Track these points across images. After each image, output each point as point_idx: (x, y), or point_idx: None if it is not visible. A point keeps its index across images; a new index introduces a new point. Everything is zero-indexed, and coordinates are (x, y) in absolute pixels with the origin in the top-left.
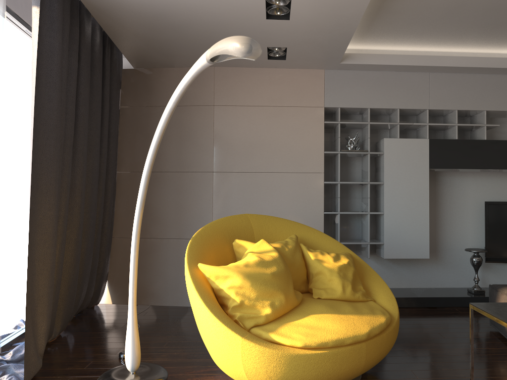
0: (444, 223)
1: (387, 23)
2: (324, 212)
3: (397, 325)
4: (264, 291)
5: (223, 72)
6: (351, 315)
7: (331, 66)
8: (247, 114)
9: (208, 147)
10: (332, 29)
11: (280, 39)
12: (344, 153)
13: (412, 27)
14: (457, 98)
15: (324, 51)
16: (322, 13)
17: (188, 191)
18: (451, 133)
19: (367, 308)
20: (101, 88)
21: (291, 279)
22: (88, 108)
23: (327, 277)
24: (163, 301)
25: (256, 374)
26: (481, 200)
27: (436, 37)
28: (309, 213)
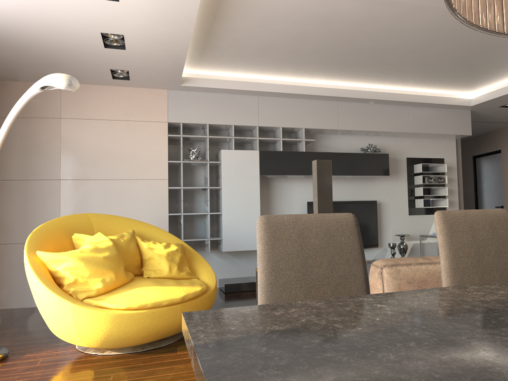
0: None
1: (216, 56)
2: (169, 214)
3: (212, 294)
4: (96, 270)
5: None
6: (172, 286)
7: (173, 87)
8: (94, 126)
9: (55, 156)
10: (166, 59)
11: (121, 63)
12: (187, 162)
13: (237, 60)
14: (281, 117)
15: (163, 75)
16: (153, 46)
17: (34, 198)
18: (278, 146)
19: (188, 282)
20: None
21: (122, 262)
22: None
23: (156, 261)
24: (7, 304)
25: (85, 332)
26: (305, 201)
27: (259, 69)
28: (155, 215)
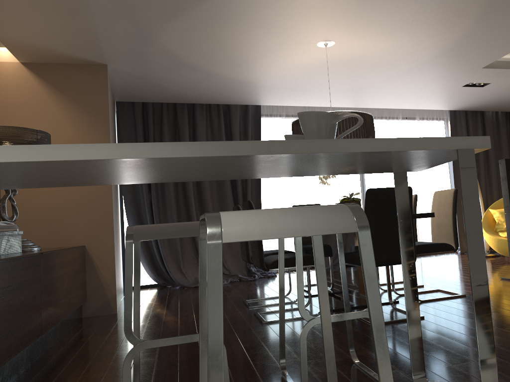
0: None
1: None
2: None
3: None
4: None
5: None
6: None
7: None
8: None
9: None
10: None
11: None
12: None
13: None
14: None
15: None
16: None
17: None
18: None
19: None
20: (504, 134)
21: None
22: (493, 147)
23: None
24: None
25: (490, 245)
26: None
27: None
28: None
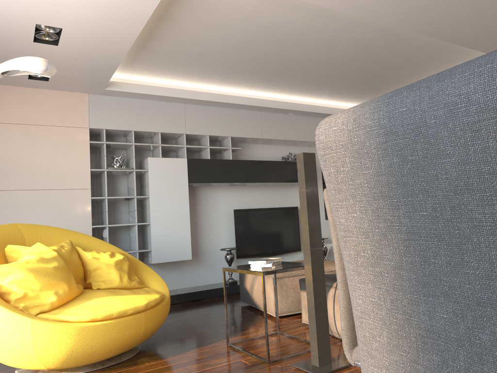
0: (203, 230)
1: (149, 60)
2: (92, 226)
3: (169, 301)
4: (47, 282)
5: None
6: (130, 295)
7: (95, 90)
8: (3, 131)
9: None
10: (100, 59)
11: None
12: (111, 170)
13: (169, 65)
14: (208, 125)
15: (89, 76)
16: (91, 44)
17: None
18: (205, 154)
19: (143, 291)
20: None
21: (72, 272)
22: None
23: (104, 271)
24: None
25: (46, 350)
26: (231, 209)
27: (189, 75)
28: (76, 228)
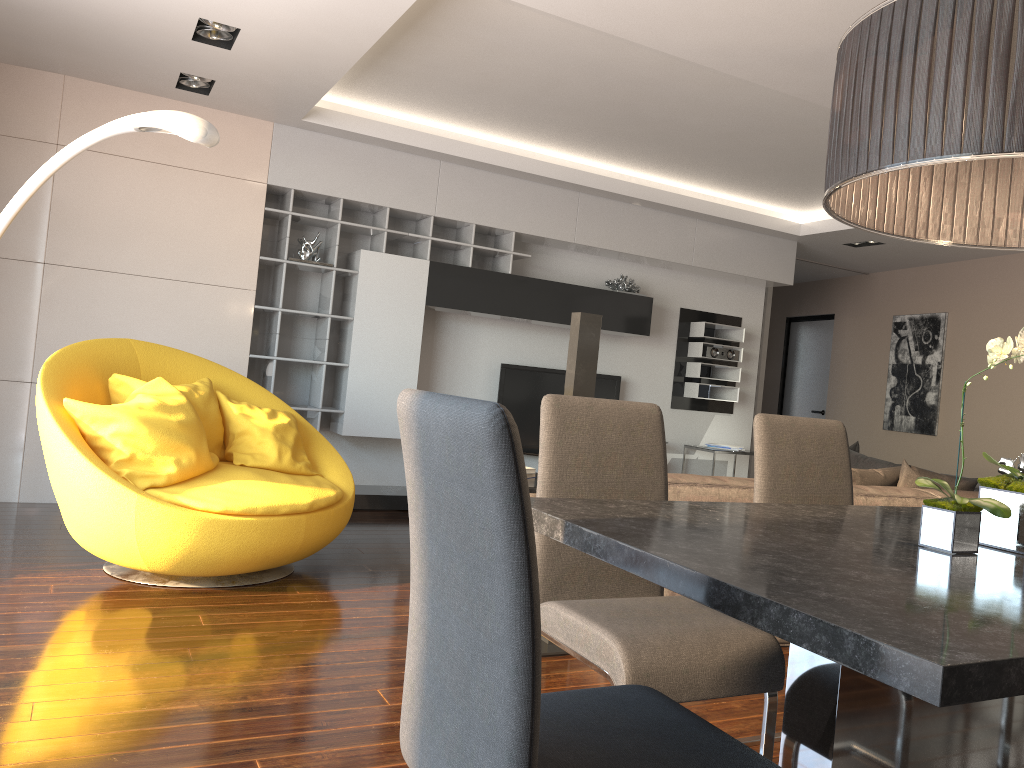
0: (441, 391)
1: (383, 82)
2: (250, 355)
3: (350, 504)
4: (167, 443)
5: (83, 89)
6: (290, 484)
7: (286, 120)
8: (123, 171)
9: (39, 217)
10: (298, 77)
11: (207, 68)
12: (295, 263)
13: (419, 96)
14: (477, 206)
15: (278, 99)
16: (285, 55)
17: None
18: (464, 257)
19: (311, 481)
20: None
21: (205, 434)
22: None
23: (256, 438)
24: None
25: (154, 543)
26: (497, 362)
27: (453, 115)
28: (223, 354)
